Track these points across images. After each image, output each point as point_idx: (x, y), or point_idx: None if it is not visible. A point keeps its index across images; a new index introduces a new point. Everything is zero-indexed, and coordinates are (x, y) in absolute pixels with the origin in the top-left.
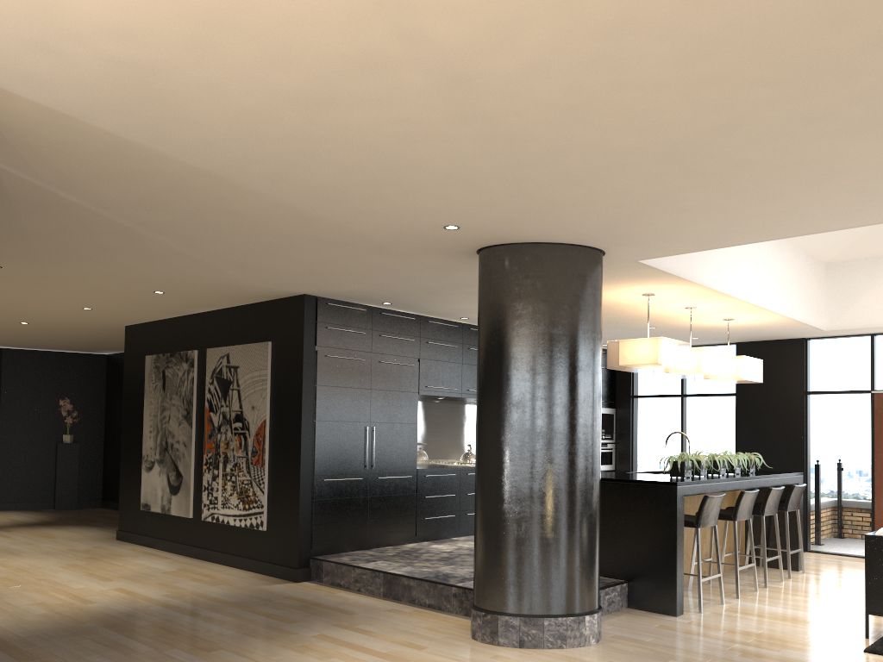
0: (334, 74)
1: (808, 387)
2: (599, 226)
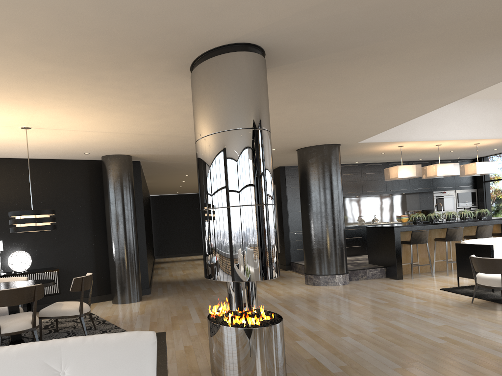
0: (183, 142)
1: None
2: (313, 141)
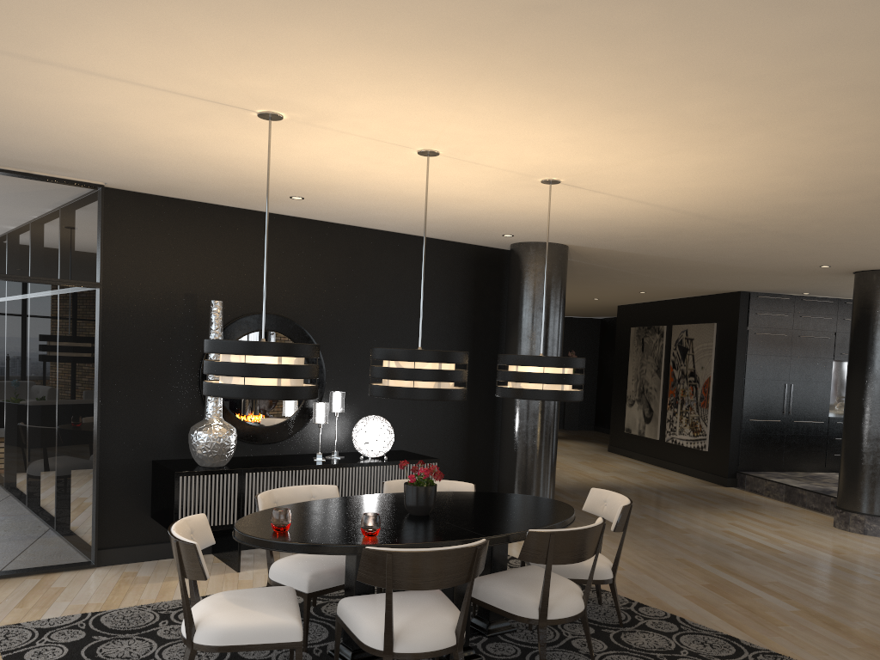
0: (726, 237)
1: None
2: None
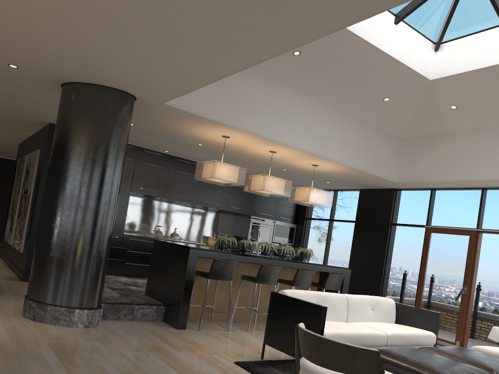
0: None
1: (393, 220)
2: (84, 68)
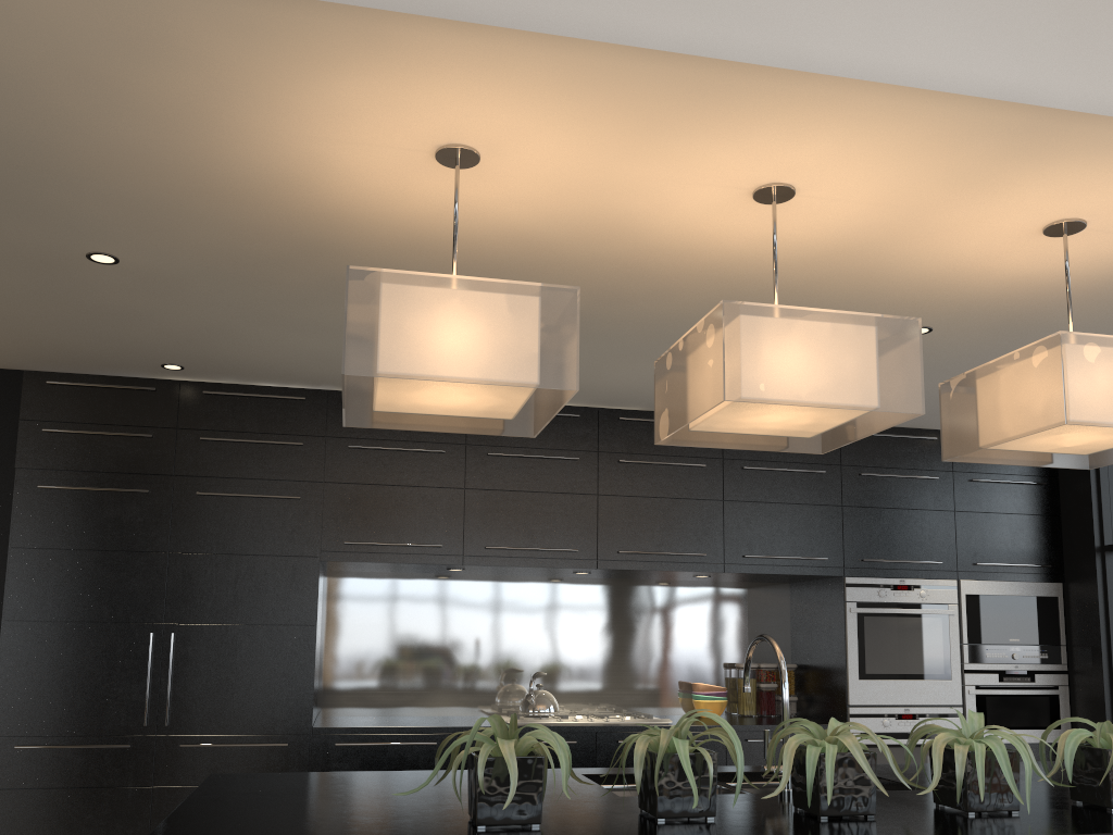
0: None
1: None
2: None
